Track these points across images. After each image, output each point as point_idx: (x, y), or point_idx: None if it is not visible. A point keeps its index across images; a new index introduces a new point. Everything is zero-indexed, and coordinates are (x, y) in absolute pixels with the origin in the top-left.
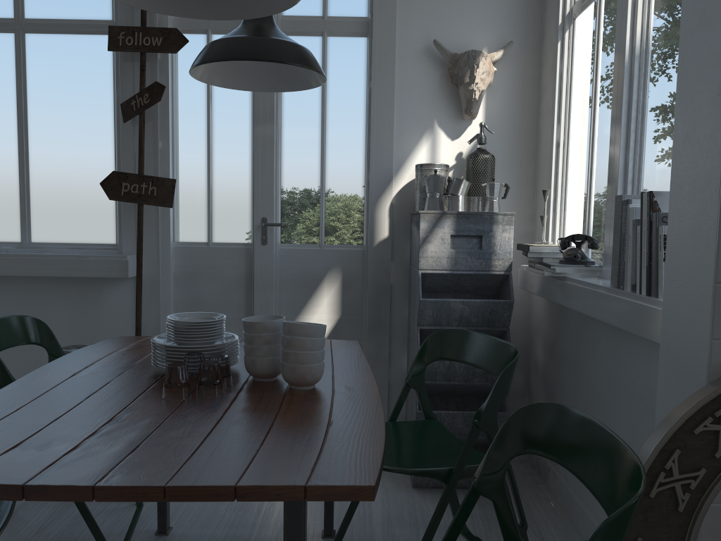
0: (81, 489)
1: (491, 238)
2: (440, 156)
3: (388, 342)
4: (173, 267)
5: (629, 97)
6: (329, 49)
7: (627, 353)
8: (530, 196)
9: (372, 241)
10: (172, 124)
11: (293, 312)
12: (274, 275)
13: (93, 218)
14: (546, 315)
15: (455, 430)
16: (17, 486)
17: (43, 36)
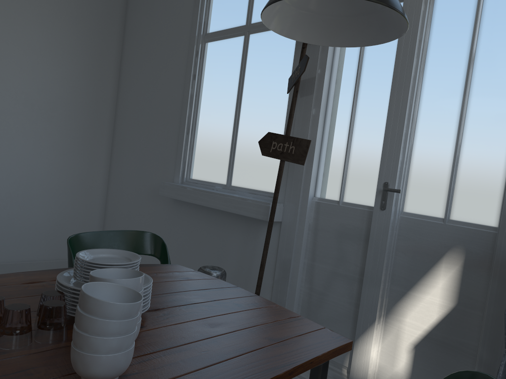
0: None
1: None
2: None
3: None
4: (309, 219)
5: None
6: None
7: None
8: None
9: (505, 224)
10: (328, 94)
11: (404, 286)
12: (388, 243)
13: (266, 171)
14: None
15: None
16: None
17: (258, 34)
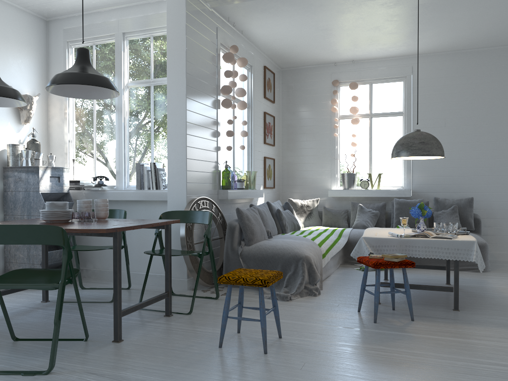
0: (149, 224)
1: (63, 177)
2: (12, 140)
3: None
4: None
5: (124, 132)
6: None
7: (134, 211)
8: (47, 161)
9: None
10: None
11: None
12: None
13: None
14: None
15: (55, 259)
16: (141, 225)
17: None
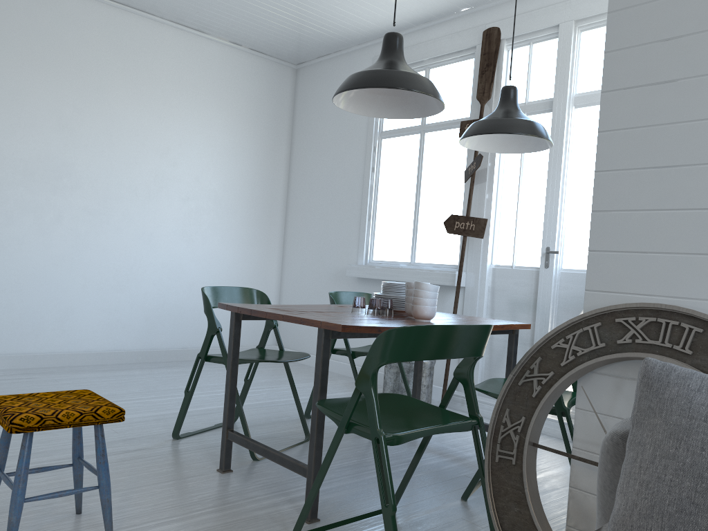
0: (263, 312)
1: None
2: None
3: None
4: (488, 282)
5: None
6: None
7: None
8: None
9: None
10: (497, 181)
11: None
12: (552, 292)
13: (447, 247)
14: None
15: None
16: (250, 309)
17: (433, 133)
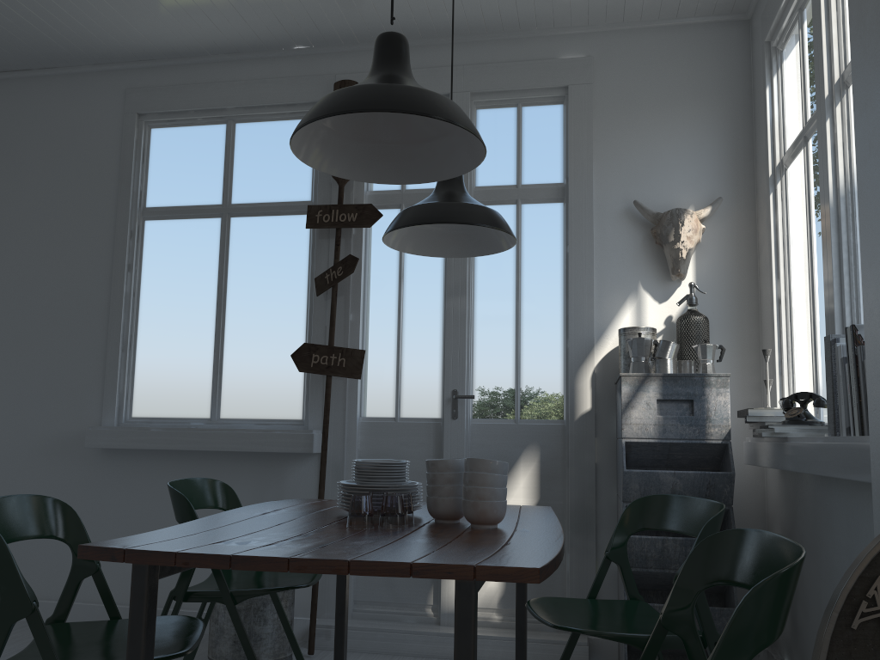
0: (278, 560)
1: (704, 402)
2: (646, 321)
3: (594, 531)
4: (358, 444)
5: (838, 239)
6: (524, 216)
7: (862, 519)
8: (755, 362)
9: (573, 415)
10: (364, 296)
11: None
12: (464, 453)
13: (281, 393)
14: (782, 496)
15: None
16: (226, 555)
17: (246, 218)
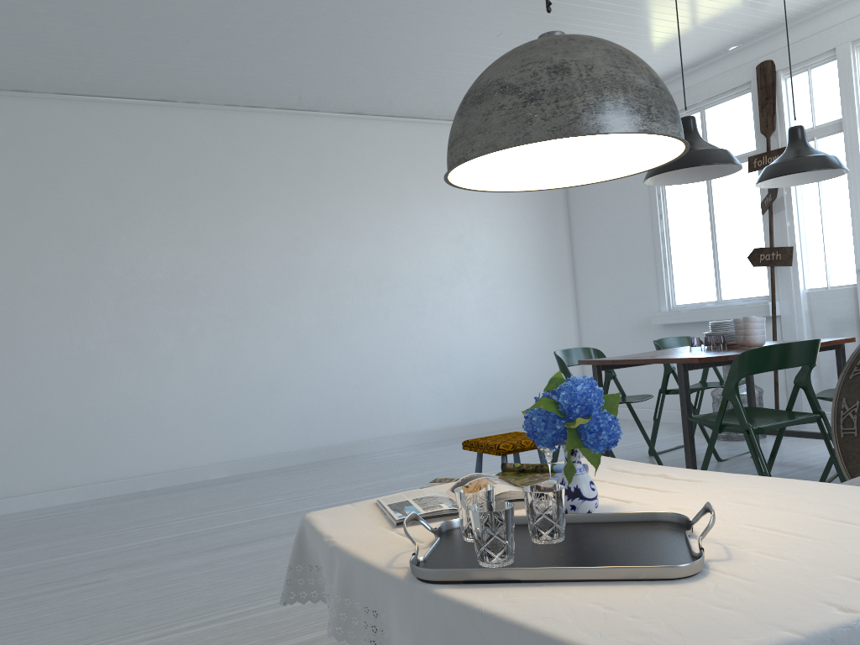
0: (625, 360)
1: None
2: None
3: None
4: (804, 307)
5: None
6: None
7: None
8: None
9: None
10: (796, 208)
11: None
12: None
13: (754, 280)
14: None
15: None
16: (612, 360)
17: None
